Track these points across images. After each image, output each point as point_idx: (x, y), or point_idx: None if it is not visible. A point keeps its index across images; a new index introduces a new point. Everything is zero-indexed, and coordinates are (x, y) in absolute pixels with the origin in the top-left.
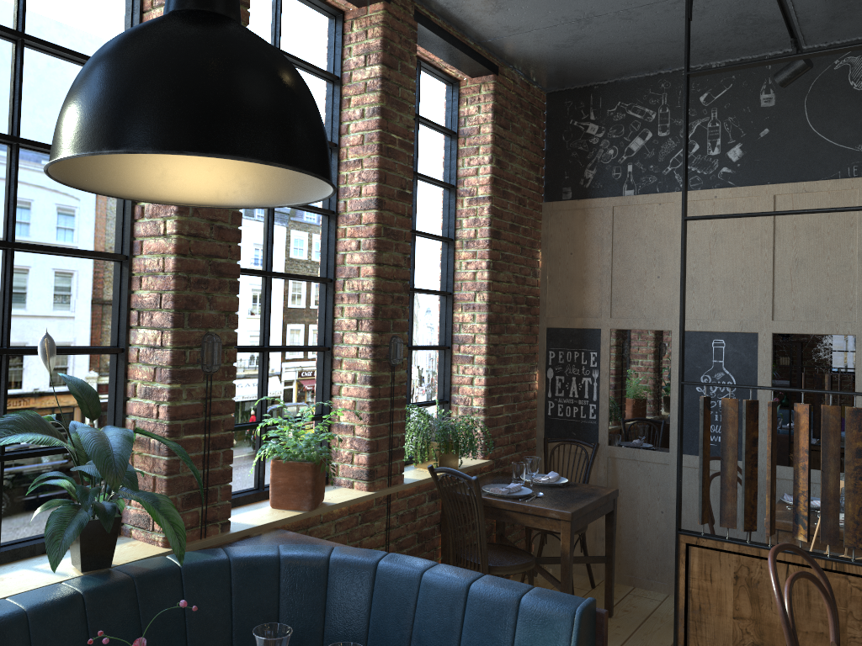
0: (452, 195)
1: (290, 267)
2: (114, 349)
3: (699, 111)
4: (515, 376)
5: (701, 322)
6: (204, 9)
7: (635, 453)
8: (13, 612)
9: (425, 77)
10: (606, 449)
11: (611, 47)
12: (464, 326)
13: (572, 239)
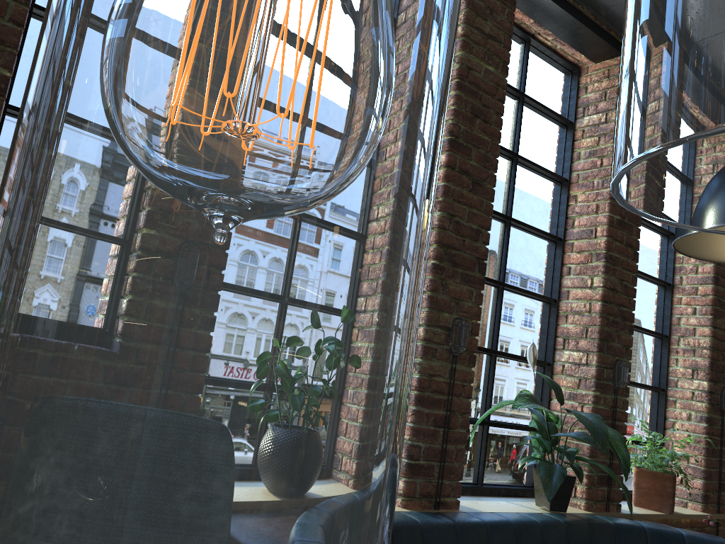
0: None
1: (640, 322)
2: (545, 362)
3: None
4: None
5: None
6: None
7: None
8: (533, 521)
9: None
10: None
11: None
12: None
13: None
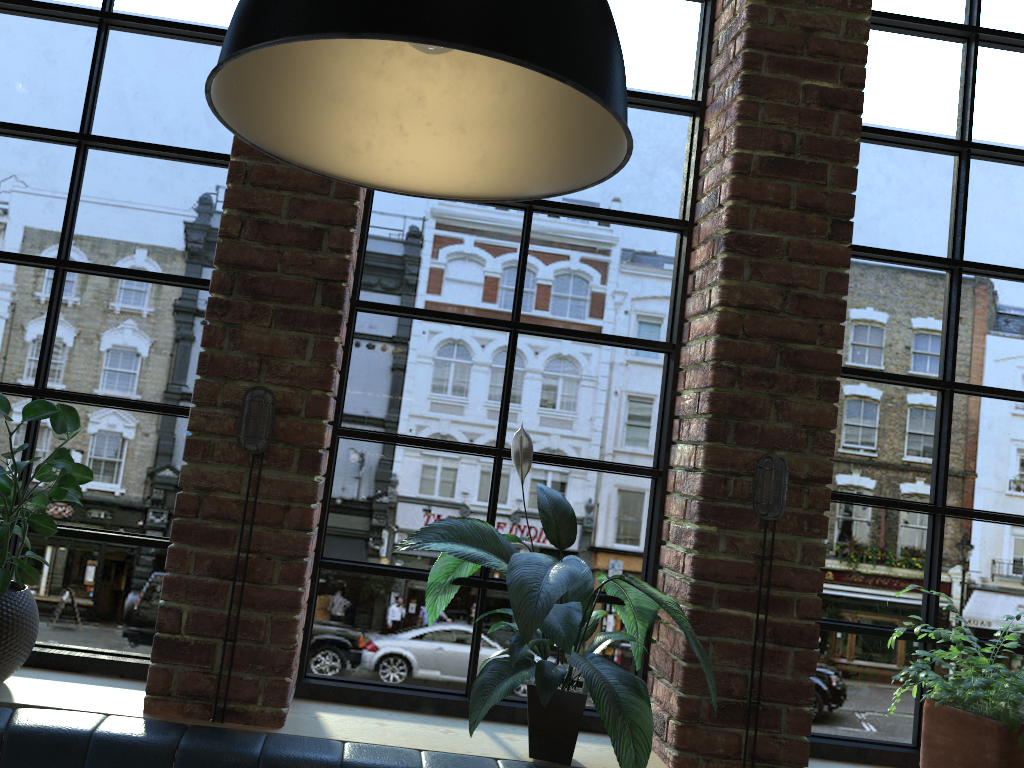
0: None
1: (1001, 377)
2: (646, 470)
3: None
4: None
5: None
6: None
7: None
8: (405, 767)
9: None
10: None
11: None
12: None
13: None
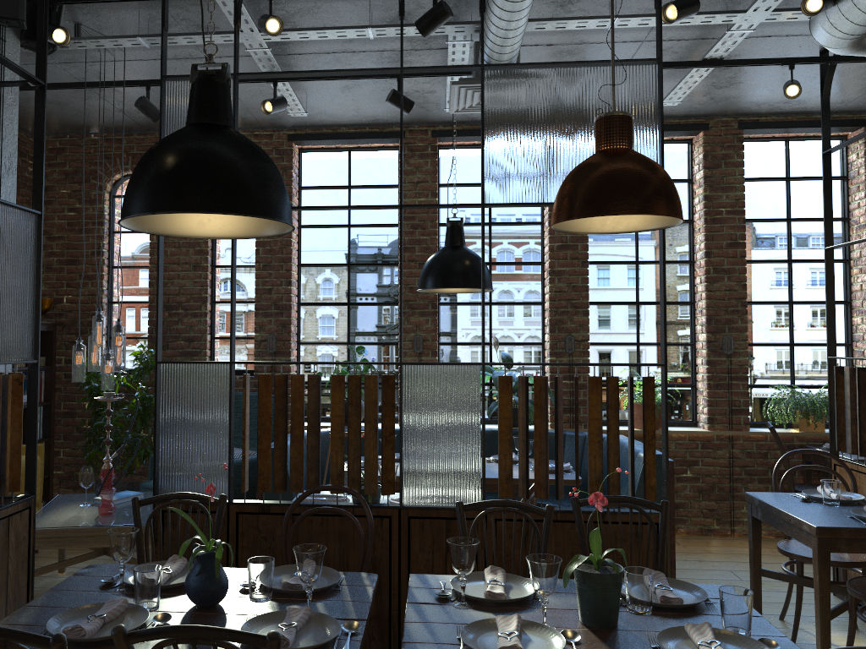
0: (845, 225)
1: (657, 297)
2: (537, 343)
3: None
4: None
5: None
6: (448, 245)
7: None
8: None
9: (799, 146)
10: None
11: None
12: (857, 327)
13: None
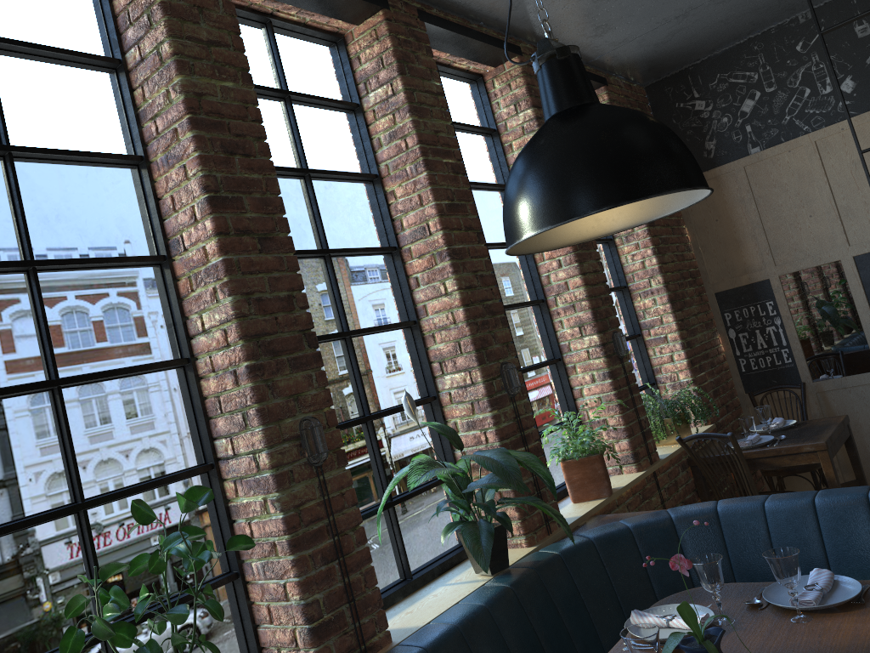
0: None
1: (512, 298)
2: (429, 398)
3: (799, 59)
4: (704, 344)
5: (867, 244)
6: (585, 102)
7: (842, 382)
8: (478, 608)
9: None
10: (812, 386)
11: (705, 30)
12: (647, 312)
13: (712, 207)
